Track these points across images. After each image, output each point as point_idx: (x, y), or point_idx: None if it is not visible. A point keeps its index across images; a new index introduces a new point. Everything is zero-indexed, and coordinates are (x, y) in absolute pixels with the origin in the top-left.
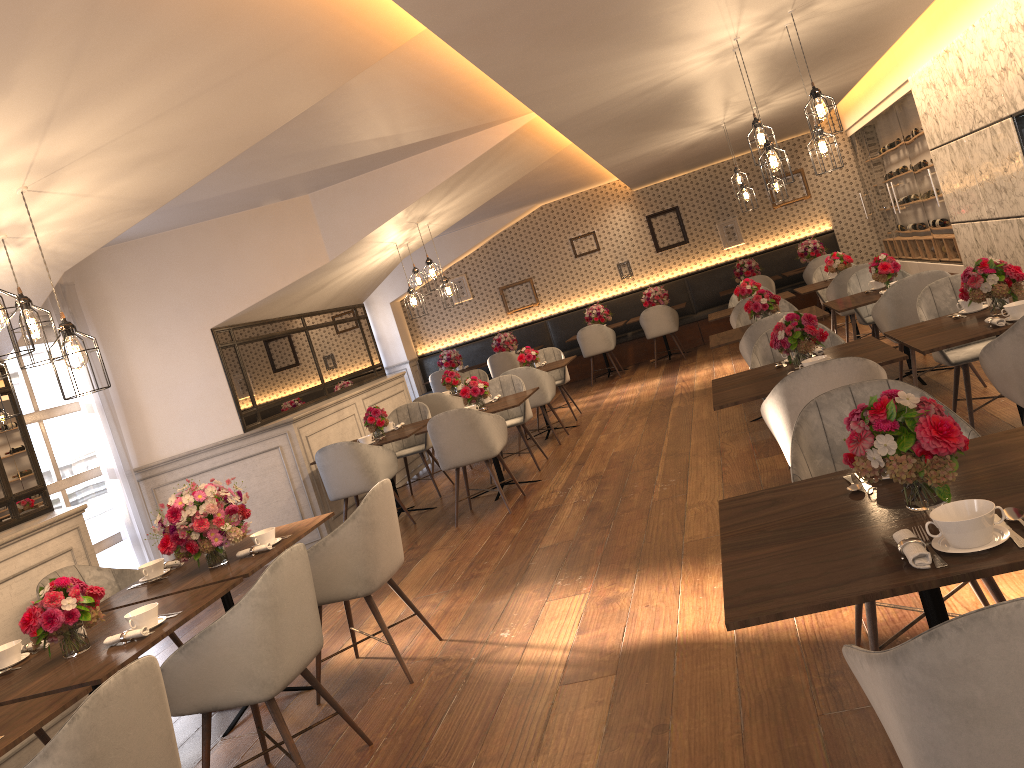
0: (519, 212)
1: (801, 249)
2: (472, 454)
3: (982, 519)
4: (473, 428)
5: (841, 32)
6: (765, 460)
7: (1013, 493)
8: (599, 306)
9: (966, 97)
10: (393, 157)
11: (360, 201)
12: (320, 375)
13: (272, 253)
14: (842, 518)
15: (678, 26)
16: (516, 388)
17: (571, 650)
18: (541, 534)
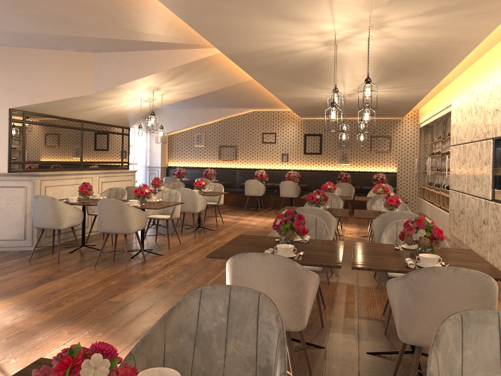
0: (240, 110)
1: (375, 177)
2: (116, 228)
3: None
4: (121, 213)
5: (408, 57)
6: None
7: None
8: (263, 171)
9: (474, 121)
10: (140, 47)
11: (118, 66)
12: (81, 156)
13: (60, 78)
14: None
15: (288, 7)
16: (176, 199)
17: None
18: (121, 291)
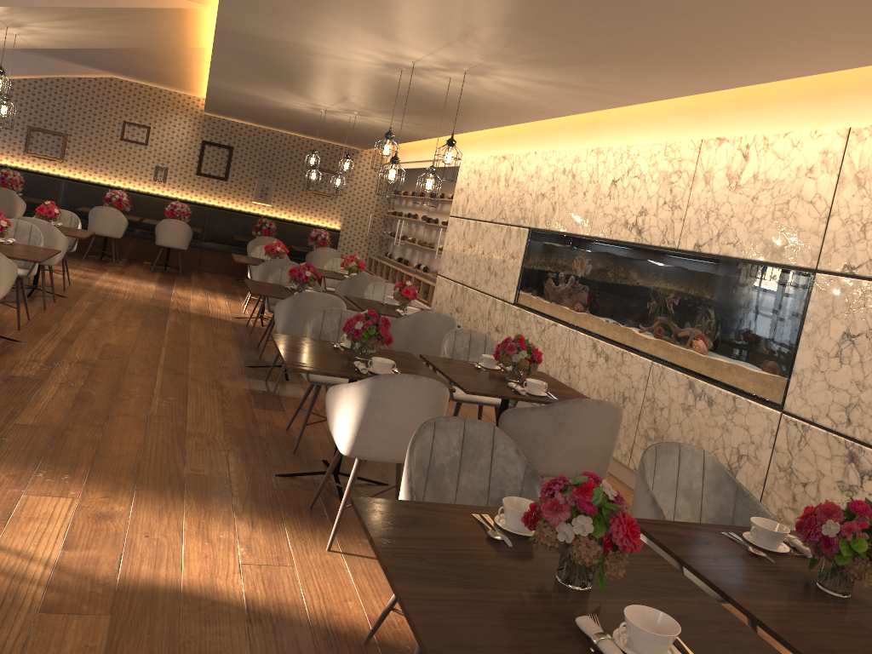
0: (89, 71)
1: (314, 234)
2: None
3: (674, 637)
4: None
5: (467, 104)
6: (263, 412)
7: (643, 596)
8: (124, 194)
9: (502, 196)
10: None
11: None
12: None
13: None
14: (499, 571)
15: (398, 26)
16: (32, 239)
17: (55, 568)
18: (19, 407)
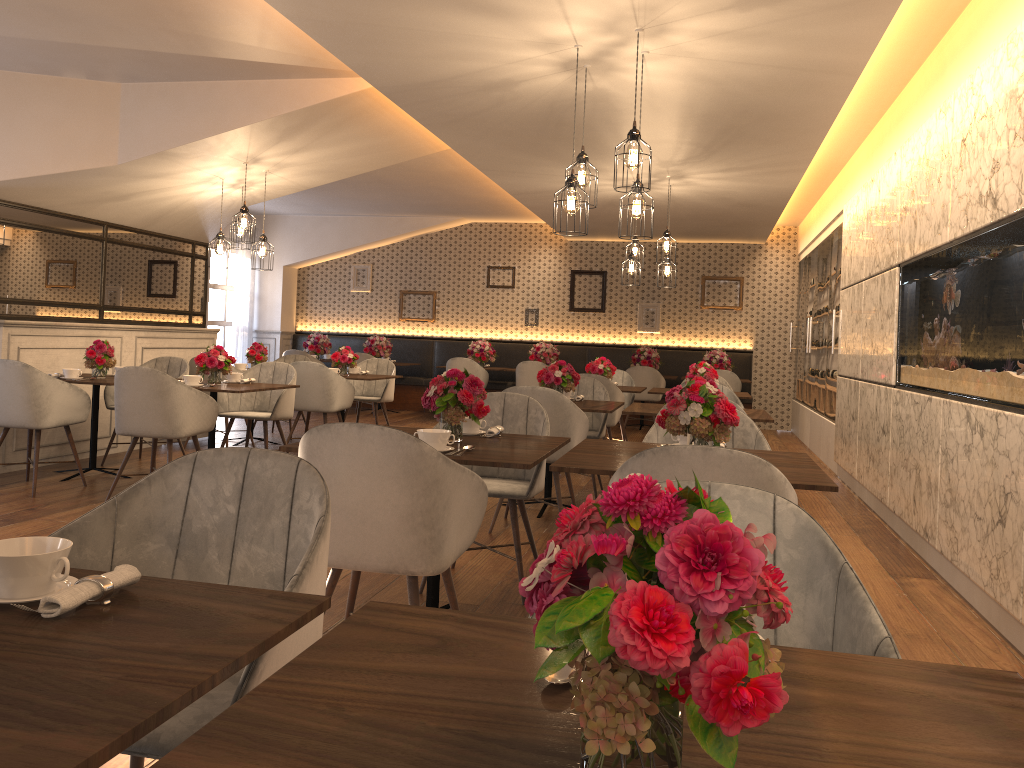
0: (444, 220)
1: (707, 357)
2: (151, 426)
3: None
4: (161, 397)
5: (734, 100)
6: None
7: None
8: (486, 343)
9: (874, 236)
10: (215, 71)
11: (172, 110)
12: (101, 295)
13: (53, 132)
14: None
15: None
16: (288, 380)
17: None
18: None
